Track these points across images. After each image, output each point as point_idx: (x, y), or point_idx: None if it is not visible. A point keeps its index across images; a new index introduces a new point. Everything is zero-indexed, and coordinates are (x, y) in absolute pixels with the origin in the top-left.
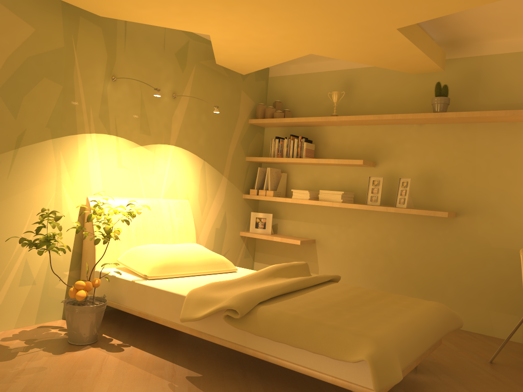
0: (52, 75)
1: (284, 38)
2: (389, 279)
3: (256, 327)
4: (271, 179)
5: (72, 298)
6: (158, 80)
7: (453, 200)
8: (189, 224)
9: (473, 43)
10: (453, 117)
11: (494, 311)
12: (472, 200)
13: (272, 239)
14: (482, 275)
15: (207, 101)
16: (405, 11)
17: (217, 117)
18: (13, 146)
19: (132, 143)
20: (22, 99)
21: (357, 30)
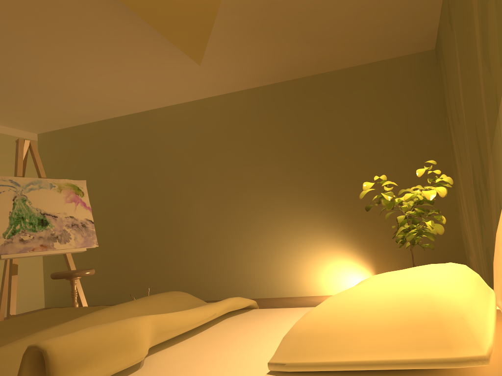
0: None
1: None
2: None
3: None
4: None
5: None
6: None
7: None
8: None
9: None
10: None
11: None
12: None
13: None
14: None
15: None
16: None
17: None
18: (496, 112)
19: None
20: (488, 49)
21: None
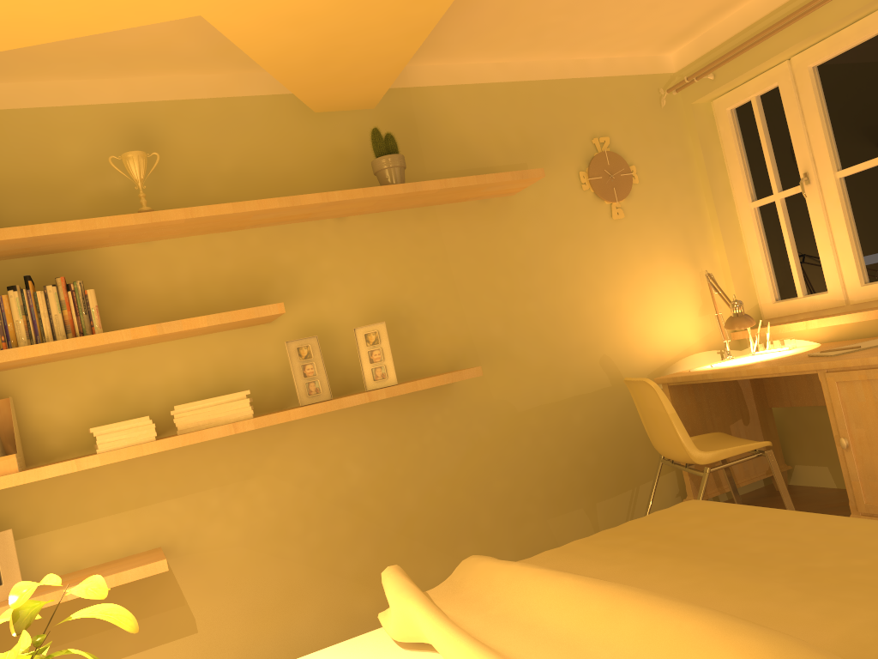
0: None
1: None
2: (373, 553)
3: None
4: None
5: None
6: None
7: (440, 351)
8: None
9: None
10: (434, 190)
11: (552, 517)
12: (468, 341)
13: (65, 596)
14: (521, 465)
15: None
16: None
17: None
18: None
19: None
20: None
21: None
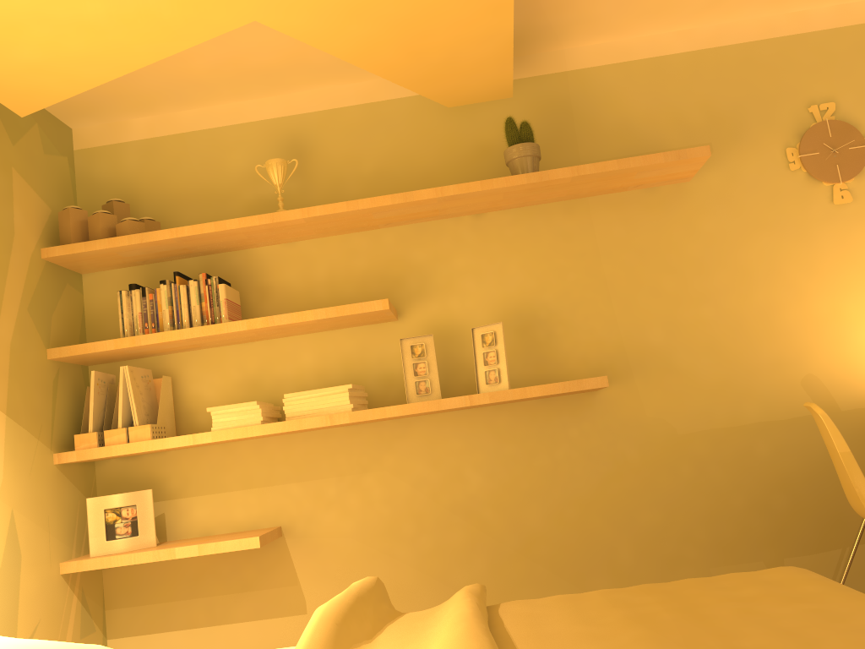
0: None
1: None
2: (488, 570)
3: None
4: (137, 397)
5: None
6: None
7: (583, 358)
8: None
9: (544, 49)
10: (565, 179)
11: (718, 565)
12: (618, 349)
13: (174, 554)
14: (678, 497)
15: None
16: None
17: None
18: None
19: None
20: None
21: None
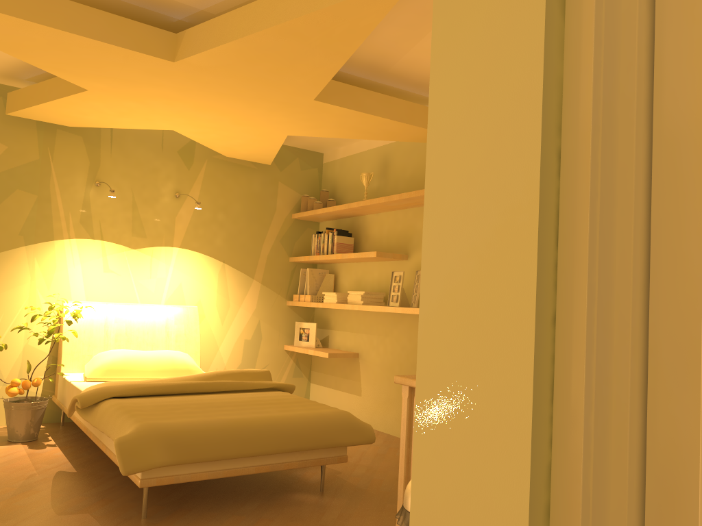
0: (26, 186)
1: (236, 123)
2: None
3: (94, 418)
4: (311, 282)
5: (22, 398)
6: (155, 181)
7: None
8: (192, 332)
9: None
10: None
11: None
12: None
13: (308, 352)
14: None
15: (226, 198)
16: (287, 83)
17: (241, 214)
18: None
19: (121, 246)
20: None
21: (283, 107)
